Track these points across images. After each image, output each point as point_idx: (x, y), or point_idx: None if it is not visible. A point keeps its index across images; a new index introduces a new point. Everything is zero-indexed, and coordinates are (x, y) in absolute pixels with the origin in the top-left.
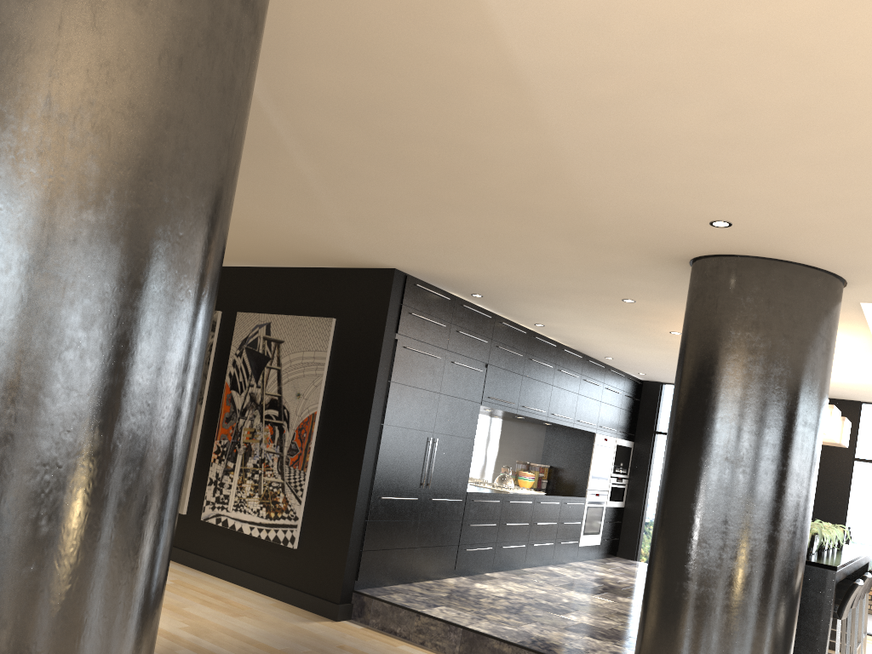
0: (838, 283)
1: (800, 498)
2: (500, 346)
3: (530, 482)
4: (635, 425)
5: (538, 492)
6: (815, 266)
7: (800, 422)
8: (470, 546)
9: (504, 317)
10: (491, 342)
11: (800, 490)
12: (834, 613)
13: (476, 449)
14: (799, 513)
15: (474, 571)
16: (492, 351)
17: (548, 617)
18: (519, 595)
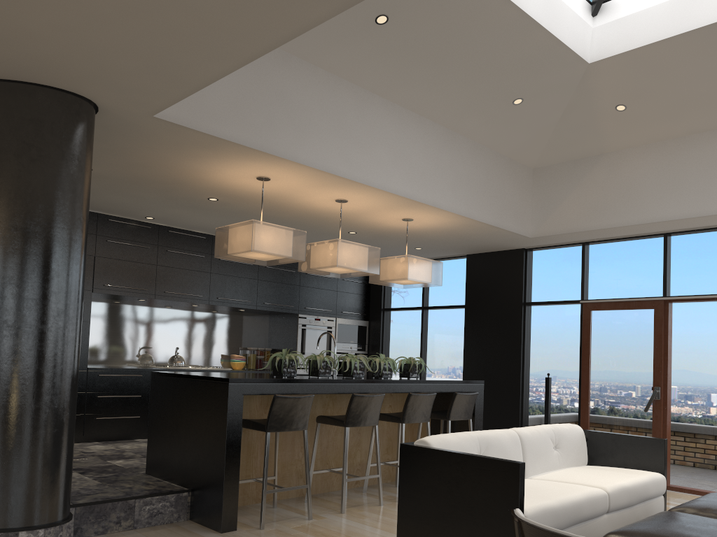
0: (49, 92)
1: (18, 300)
2: (112, 240)
3: (238, 363)
4: (367, 306)
5: (221, 368)
6: (5, 79)
7: (6, 227)
8: (105, 415)
9: (114, 215)
10: (97, 237)
11: (18, 292)
12: (264, 427)
13: (163, 337)
14: (19, 314)
15: (119, 437)
16: (100, 245)
17: (85, 462)
18: (115, 450)
